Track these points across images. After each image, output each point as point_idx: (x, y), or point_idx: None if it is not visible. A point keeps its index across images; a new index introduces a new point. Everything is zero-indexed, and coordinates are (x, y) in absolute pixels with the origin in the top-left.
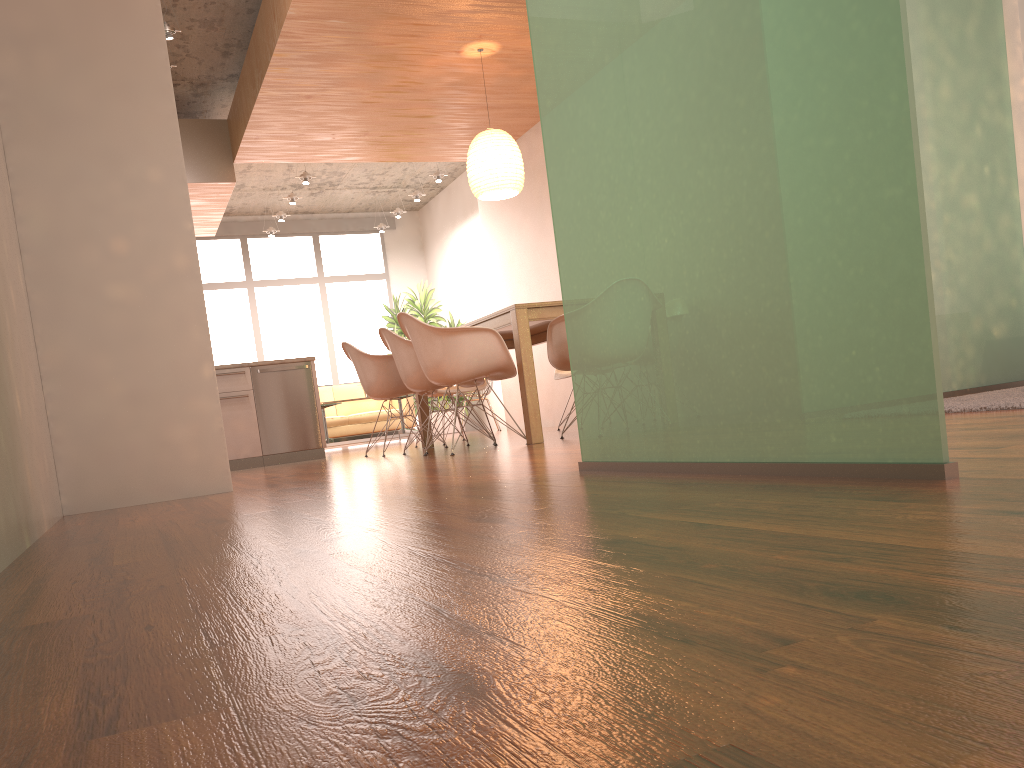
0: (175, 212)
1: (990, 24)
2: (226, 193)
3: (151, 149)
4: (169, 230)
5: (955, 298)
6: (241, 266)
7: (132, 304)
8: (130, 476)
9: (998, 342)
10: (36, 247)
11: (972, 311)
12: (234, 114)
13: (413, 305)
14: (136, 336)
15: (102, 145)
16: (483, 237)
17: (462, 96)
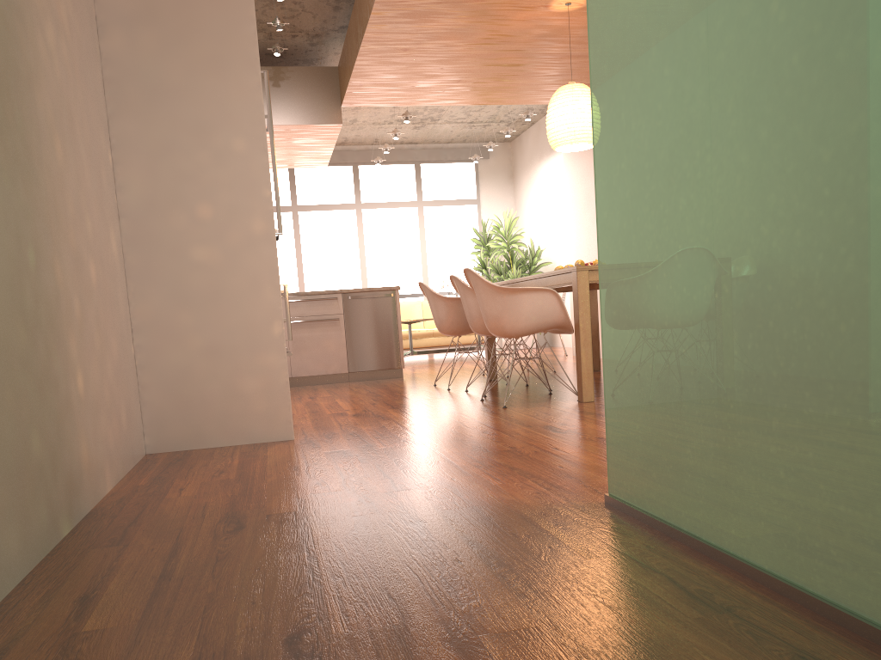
0: (255, 180)
1: None
2: (334, 133)
3: (237, 120)
4: (249, 197)
5: None
6: (352, 190)
7: (213, 265)
8: (204, 422)
9: None
10: (132, 212)
11: None
12: (342, 63)
13: (498, 231)
14: (215, 295)
15: (193, 117)
16: (564, 175)
17: (550, 46)
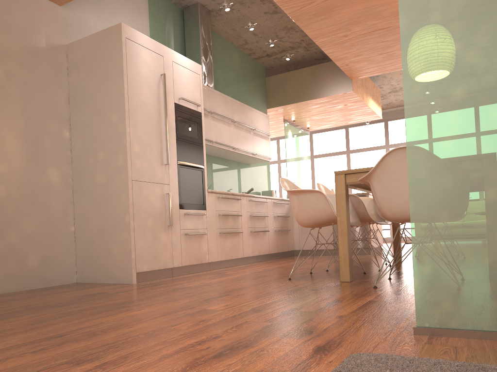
0: (120, 135)
1: None
2: (355, 97)
3: (114, 105)
4: (117, 145)
5: None
6: None
7: (103, 184)
8: (97, 268)
9: None
10: (76, 159)
11: None
12: None
13: None
14: (103, 200)
15: (98, 107)
16: None
17: None
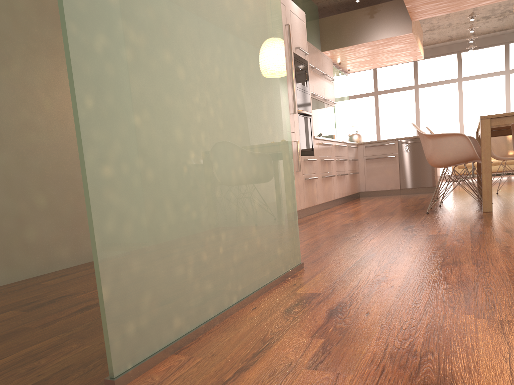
0: None
1: None
2: (411, 38)
3: None
4: None
5: None
6: (455, 69)
7: None
8: None
9: None
10: None
11: None
12: None
13: None
14: None
15: None
16: None
17: None
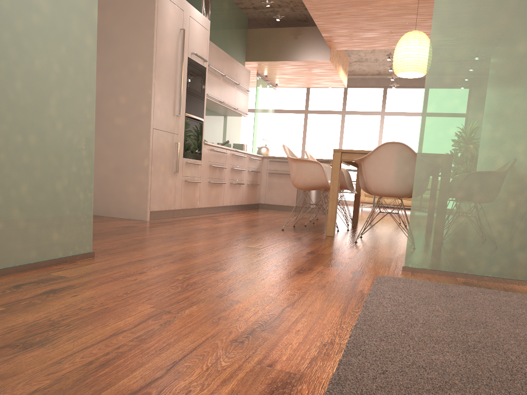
0: (146, 85)
1: None
2: (330, 66)
3: (141, 54)
4: (142, 94)
5: None
6: (380, 103)
7: (123, 127)
8: (110, 203)
9: None
10: None
11: None
12: None
13: None
14: (122, 142)
15: (123, 53)
16: None
17: None
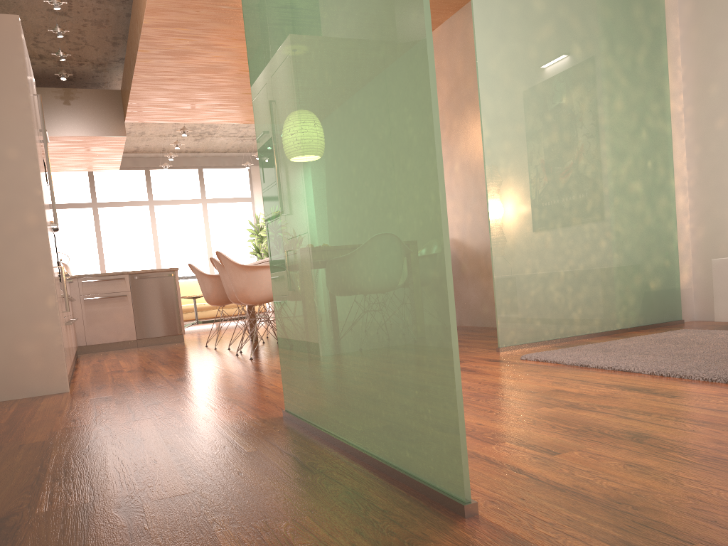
0: (28, 182)
1: (656, 54)
2: (120, 143)
3: (10, 134)
4: (23, 195)
5: (621, 260)
6: (145, 190)
7: None
8: None
9: (654, 293)
10: None
11: (634, 270)
12: (123, 87)
13: None
14: None
15: None
16: None
17: None
